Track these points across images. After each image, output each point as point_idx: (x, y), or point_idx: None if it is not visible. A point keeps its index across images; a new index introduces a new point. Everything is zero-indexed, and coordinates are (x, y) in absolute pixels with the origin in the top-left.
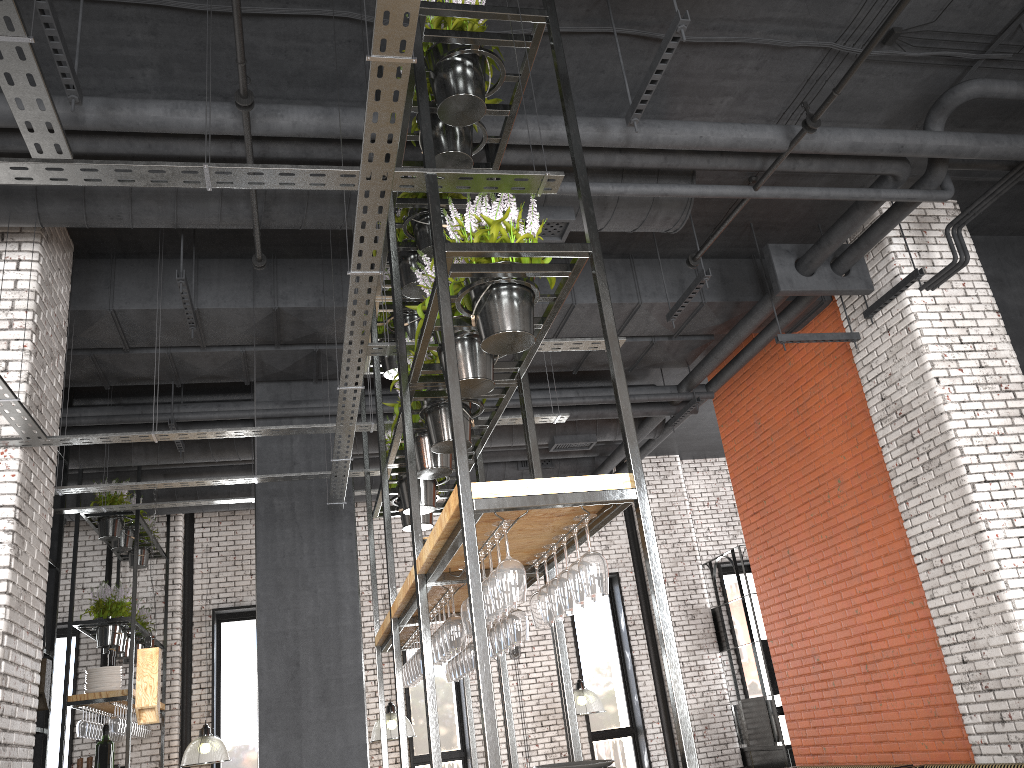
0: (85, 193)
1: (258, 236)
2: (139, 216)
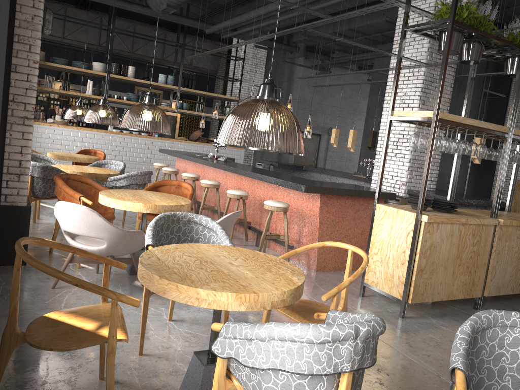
0: None
1: None
2: None
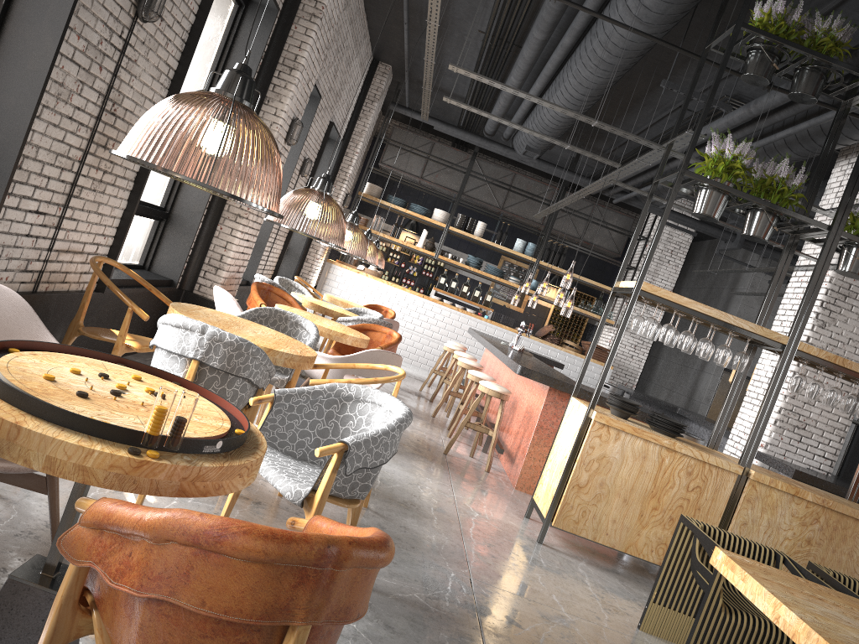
0: (822, 131)
1: None
2: (850, 136)
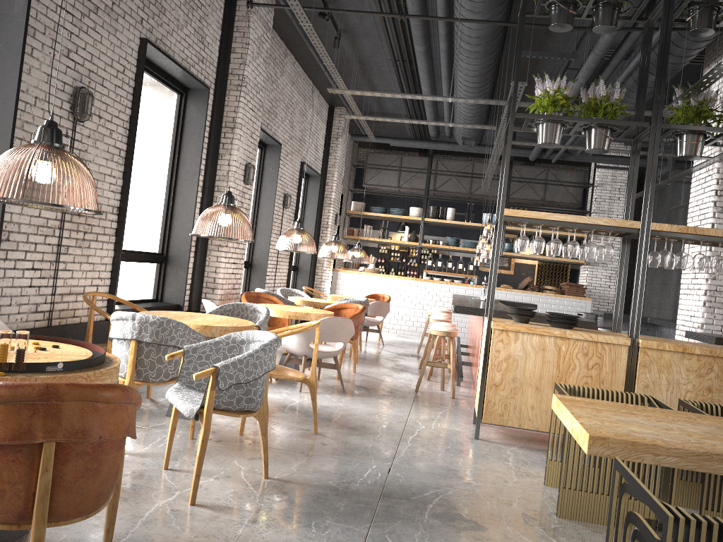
0: None
1: (720, 31)
2: (687, 47)
